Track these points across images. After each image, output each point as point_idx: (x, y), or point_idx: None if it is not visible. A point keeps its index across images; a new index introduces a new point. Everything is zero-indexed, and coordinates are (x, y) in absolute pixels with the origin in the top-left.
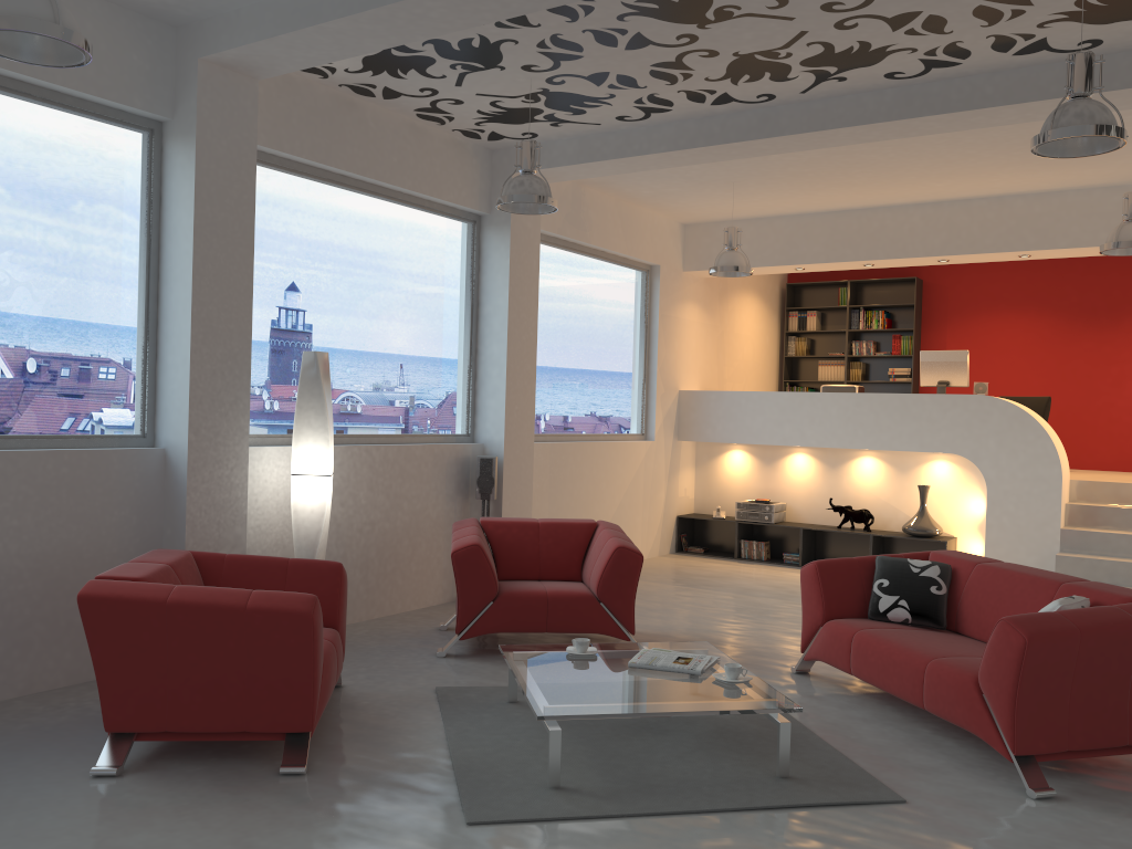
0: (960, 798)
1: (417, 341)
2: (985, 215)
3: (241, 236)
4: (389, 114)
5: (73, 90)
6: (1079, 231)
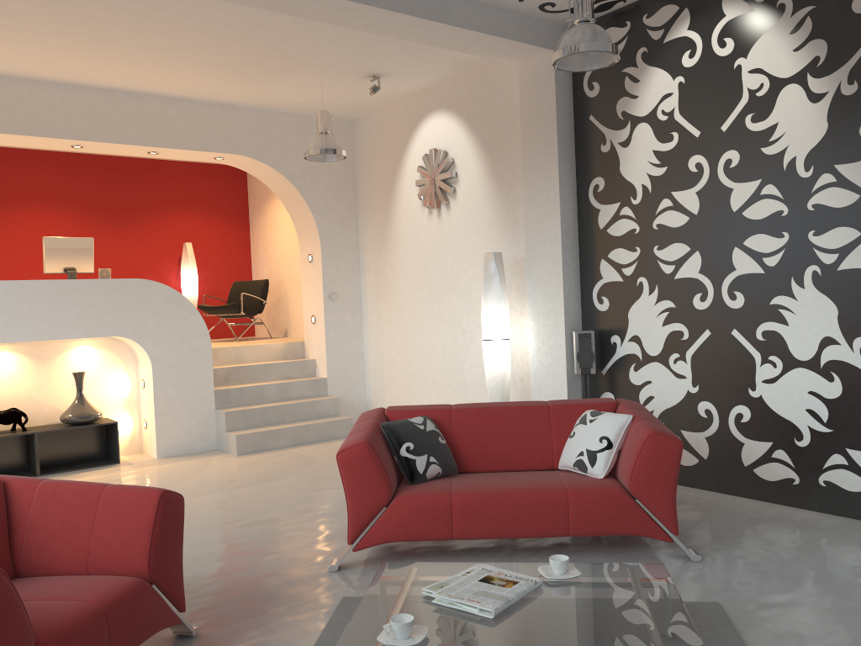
0: (703, 583)
1: None
2: (128, 108)
3: None
4: None
5: None
6: (207, 138)
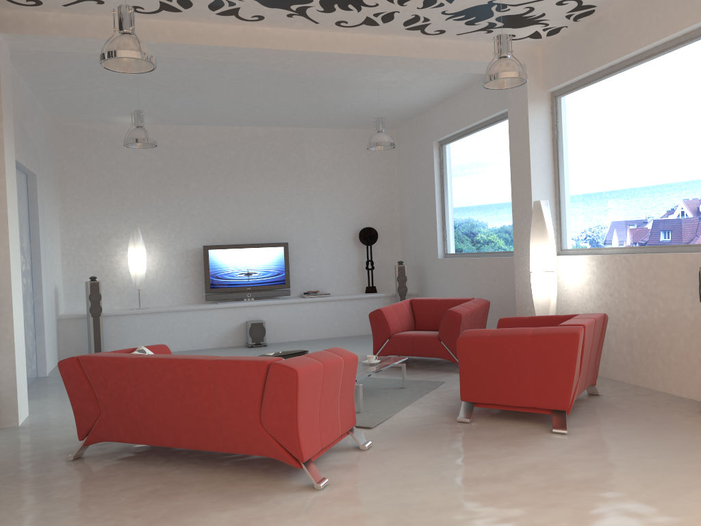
0: None
1: (687, 161)
2: None
3: (524, 148)
4: (624, 2)
5: (496, 113)
6: None
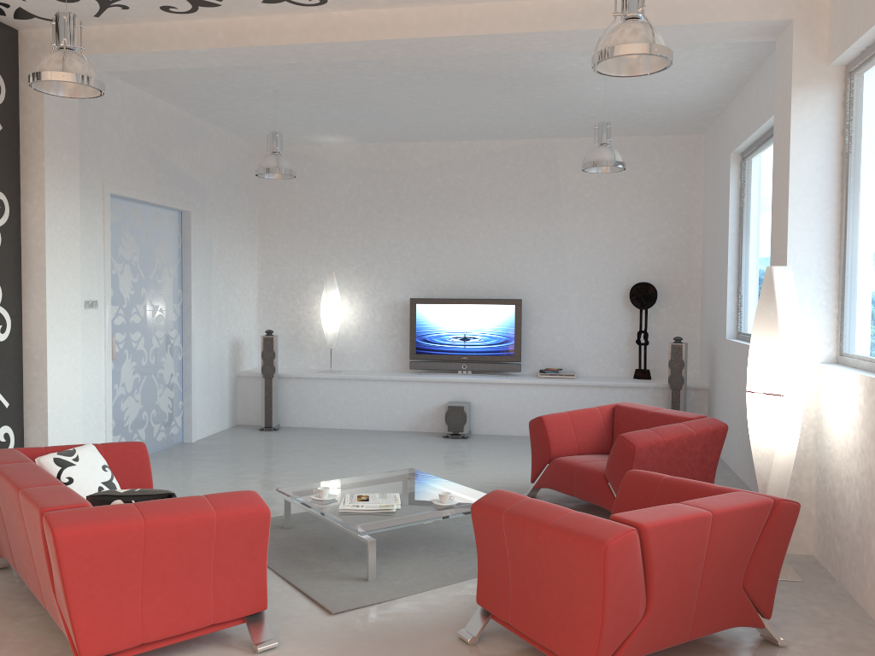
0: None
1: None
2: None
3: (785, 169)
4: None
5: None
6: None
